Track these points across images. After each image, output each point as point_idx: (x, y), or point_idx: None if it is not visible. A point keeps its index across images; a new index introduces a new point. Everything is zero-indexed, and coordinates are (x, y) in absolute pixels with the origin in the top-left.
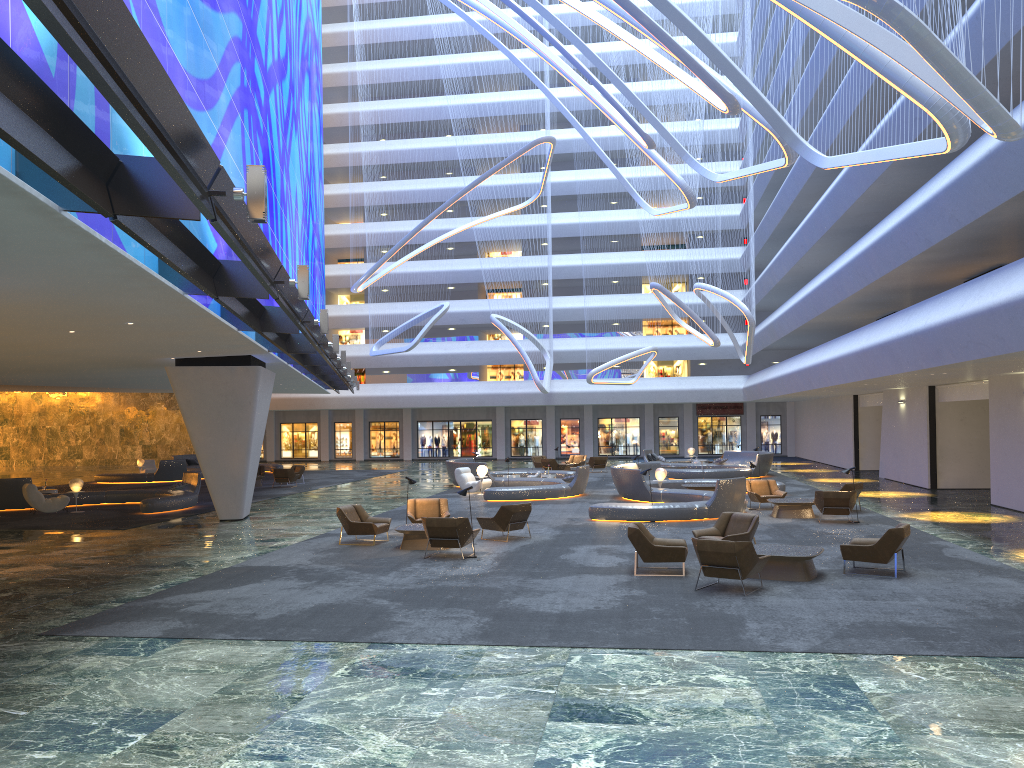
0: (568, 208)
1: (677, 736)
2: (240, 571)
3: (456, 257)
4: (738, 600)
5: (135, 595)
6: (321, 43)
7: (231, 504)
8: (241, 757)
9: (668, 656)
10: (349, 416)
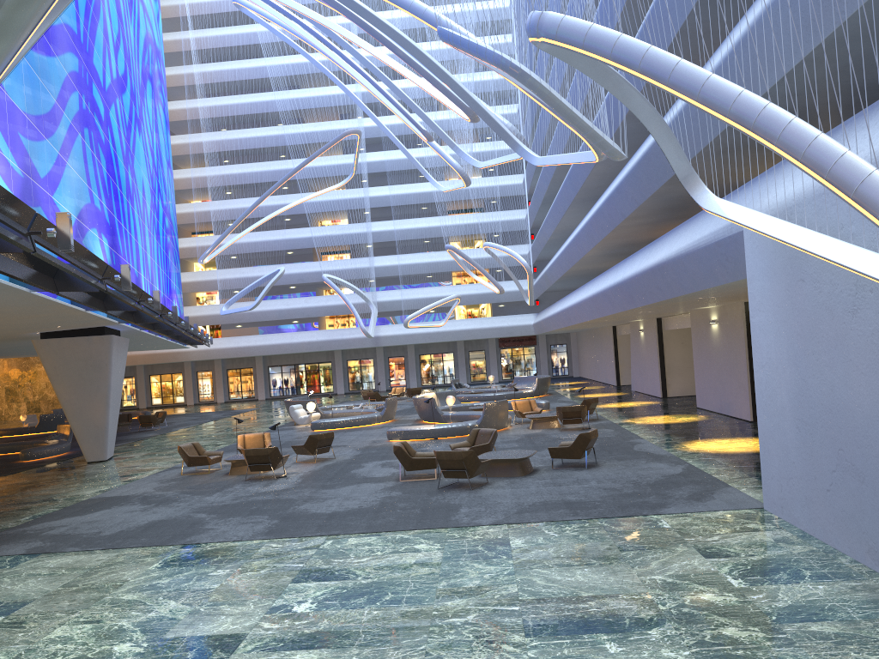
0: (384, 182)
1: (372, 584)
2: (96, 501)
3: (293, 226)
4: (465, 493)
5: (8, 526)
6: (163, 50)
7: (96, 448)
8: (70, 624)
9: (394, 535)
10: (209, 365)
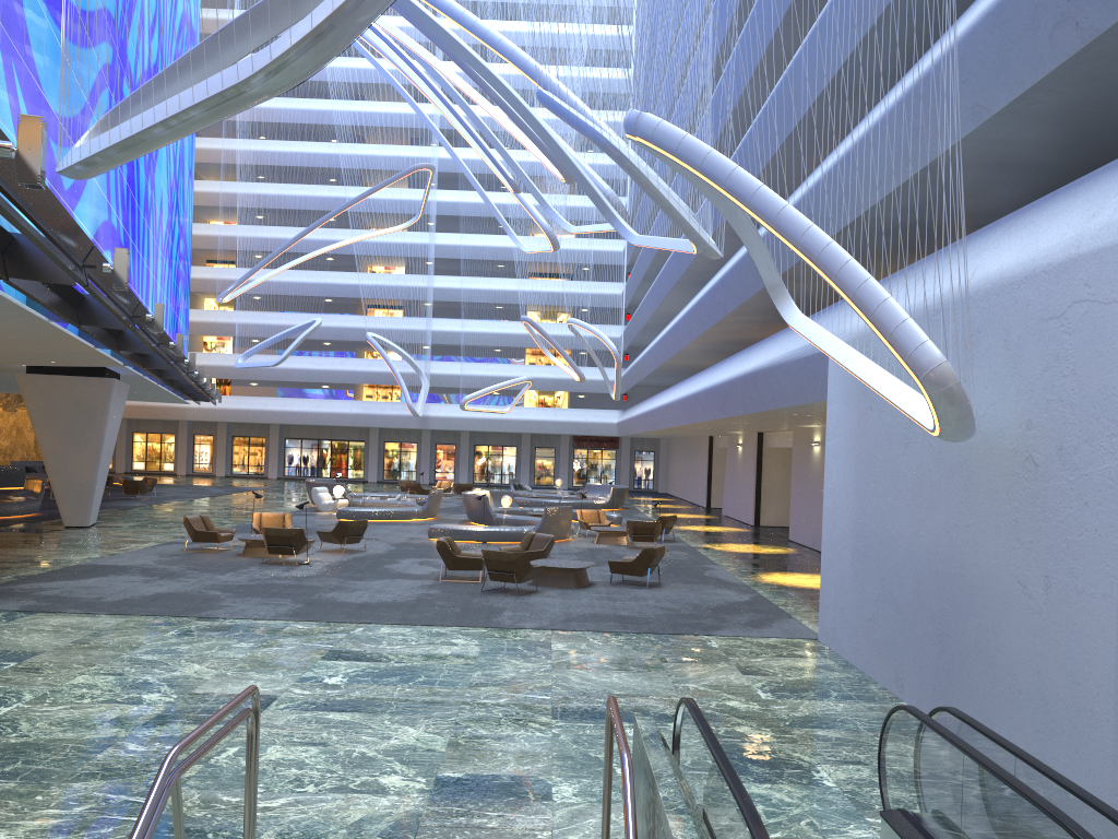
0: (456, 228)
1: (405, 667)
2: (87, 568)
3: (336, 269)
4: (510, 598)
5: None
6: (199, 31)
7: (78, 511)
8: (91, 674)
9: (430, 629)
10: (211, 429)
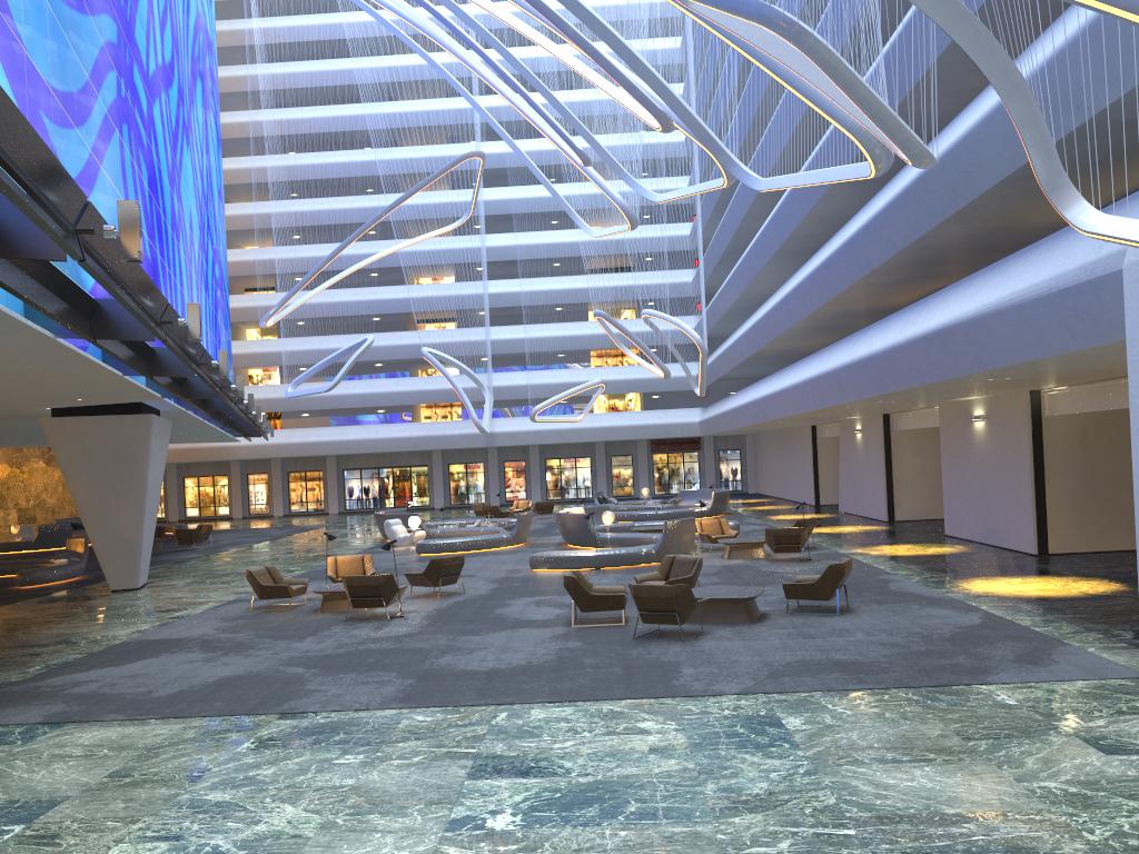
0: (505, 228)
1: (597, 785)
2: (135, 646)
3: (381, 284)
4: (676, 646)
5: (10, 679)
6: (216, 42)
7: (125, 572)
8: (132, 840)
9: (598, 707)
10: (264, 466)
